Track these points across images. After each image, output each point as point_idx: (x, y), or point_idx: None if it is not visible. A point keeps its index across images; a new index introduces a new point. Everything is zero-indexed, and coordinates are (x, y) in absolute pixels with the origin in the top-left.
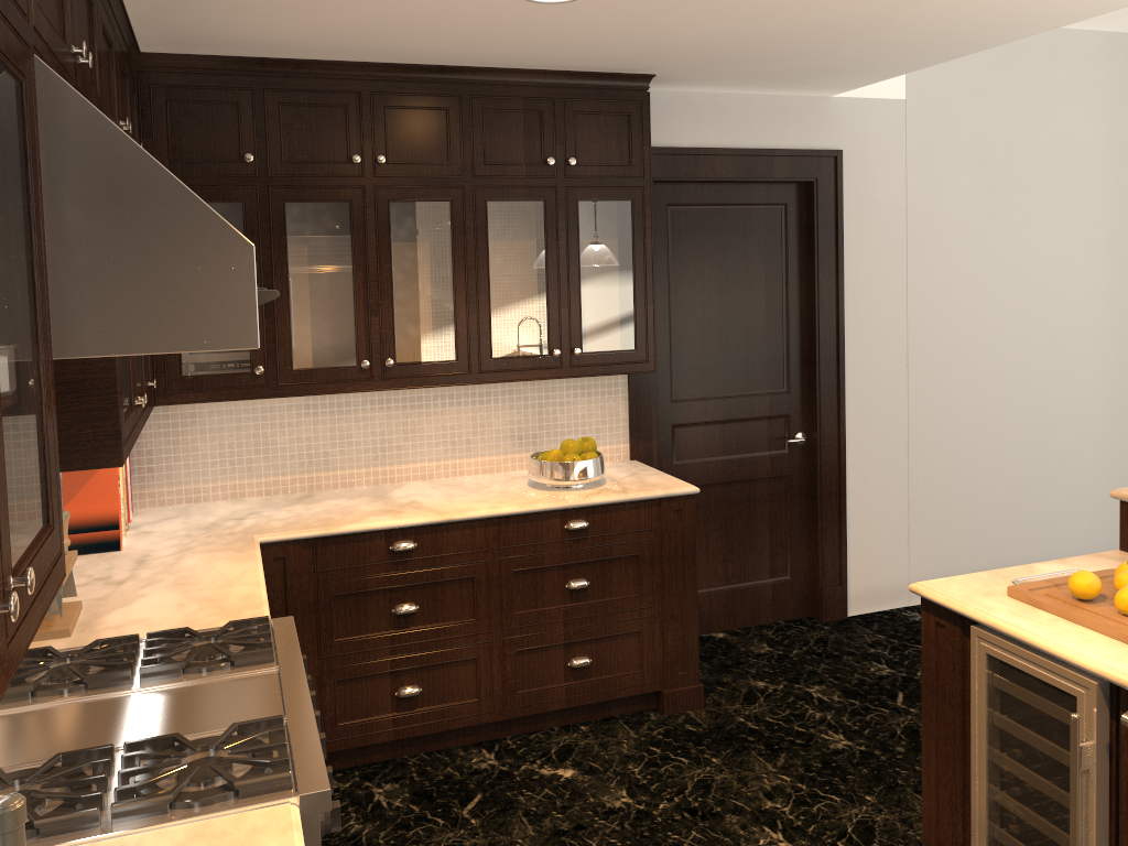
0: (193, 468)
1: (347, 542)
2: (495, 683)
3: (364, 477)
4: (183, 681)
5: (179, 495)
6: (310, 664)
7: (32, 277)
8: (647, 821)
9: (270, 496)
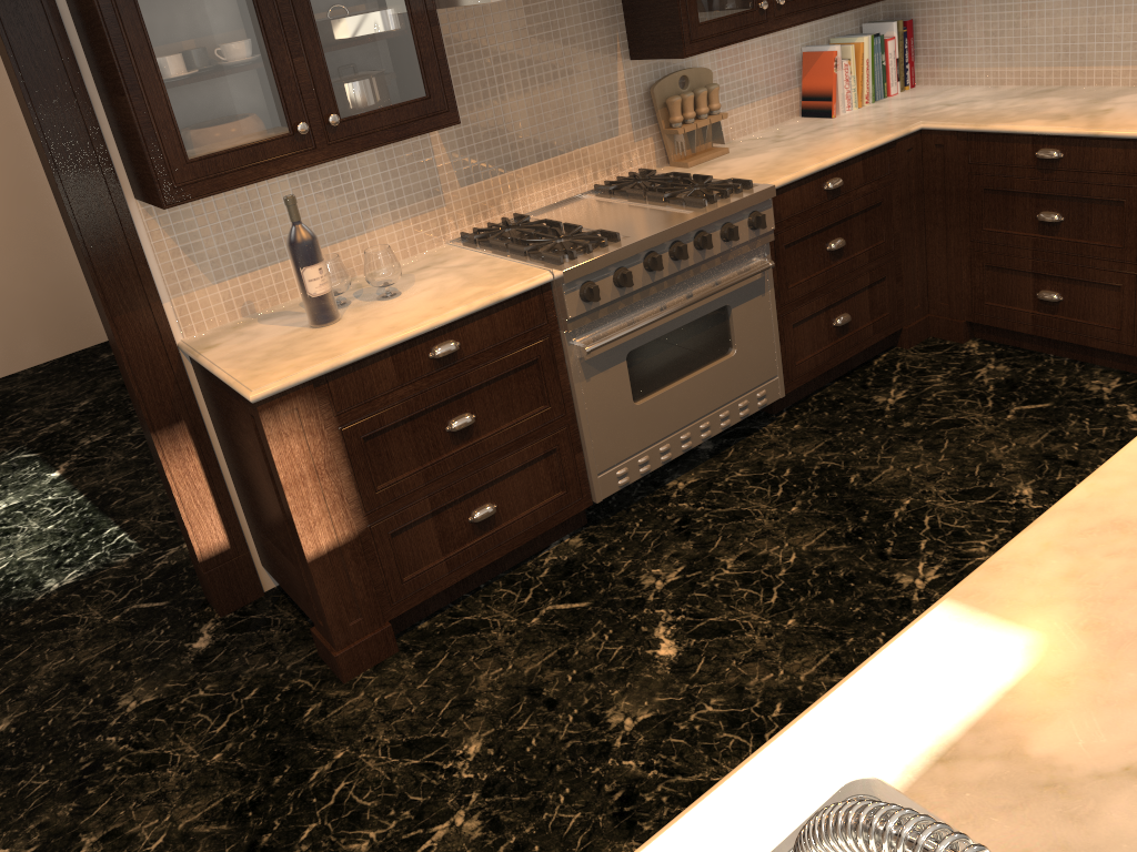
0: (962, 53)
1: (996, 141)
2: None
3: (1120, 76)
4: (654, 205)
5: (951, 77)
6: (963, 244)
7: None
8: None
9: (1024, 86)
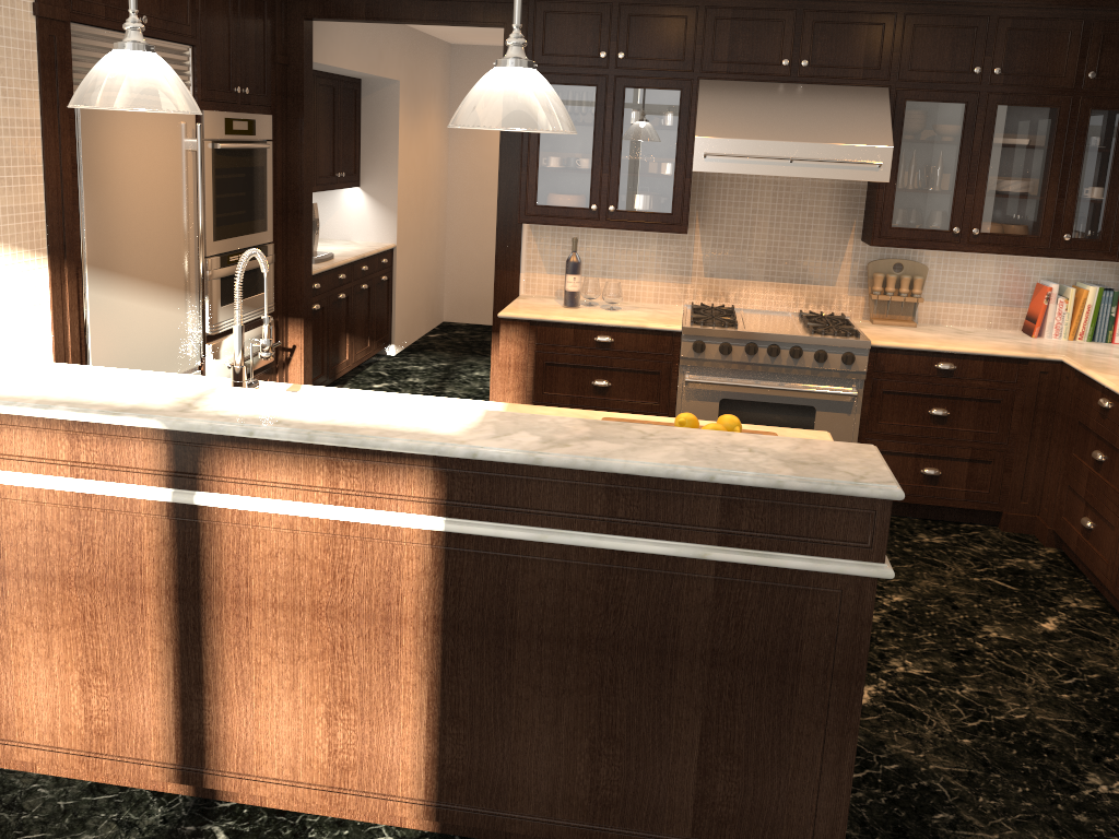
0: None
1: (1089, 384)
2: (1115, 558)
3: None
4: (797, 326)
5: None
6: (1062, 463)
7: (676, 144)
8: (956, 632)
9: None
